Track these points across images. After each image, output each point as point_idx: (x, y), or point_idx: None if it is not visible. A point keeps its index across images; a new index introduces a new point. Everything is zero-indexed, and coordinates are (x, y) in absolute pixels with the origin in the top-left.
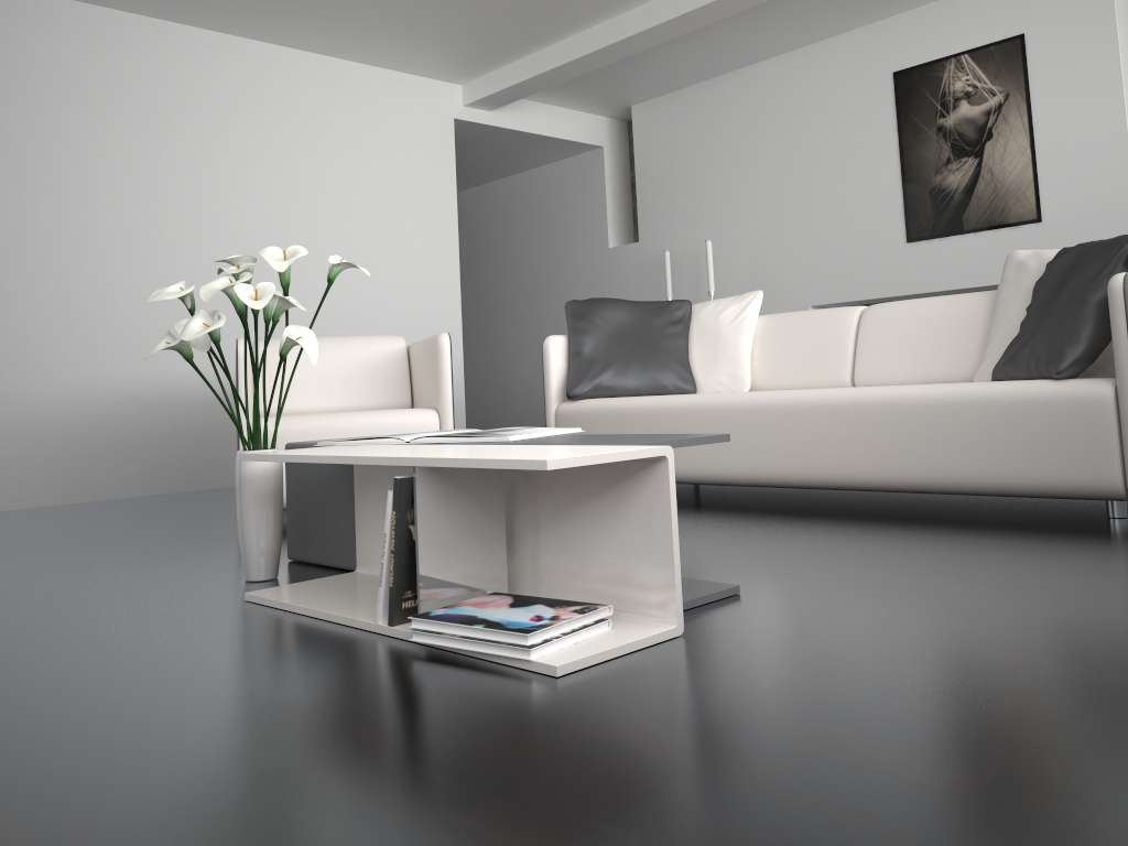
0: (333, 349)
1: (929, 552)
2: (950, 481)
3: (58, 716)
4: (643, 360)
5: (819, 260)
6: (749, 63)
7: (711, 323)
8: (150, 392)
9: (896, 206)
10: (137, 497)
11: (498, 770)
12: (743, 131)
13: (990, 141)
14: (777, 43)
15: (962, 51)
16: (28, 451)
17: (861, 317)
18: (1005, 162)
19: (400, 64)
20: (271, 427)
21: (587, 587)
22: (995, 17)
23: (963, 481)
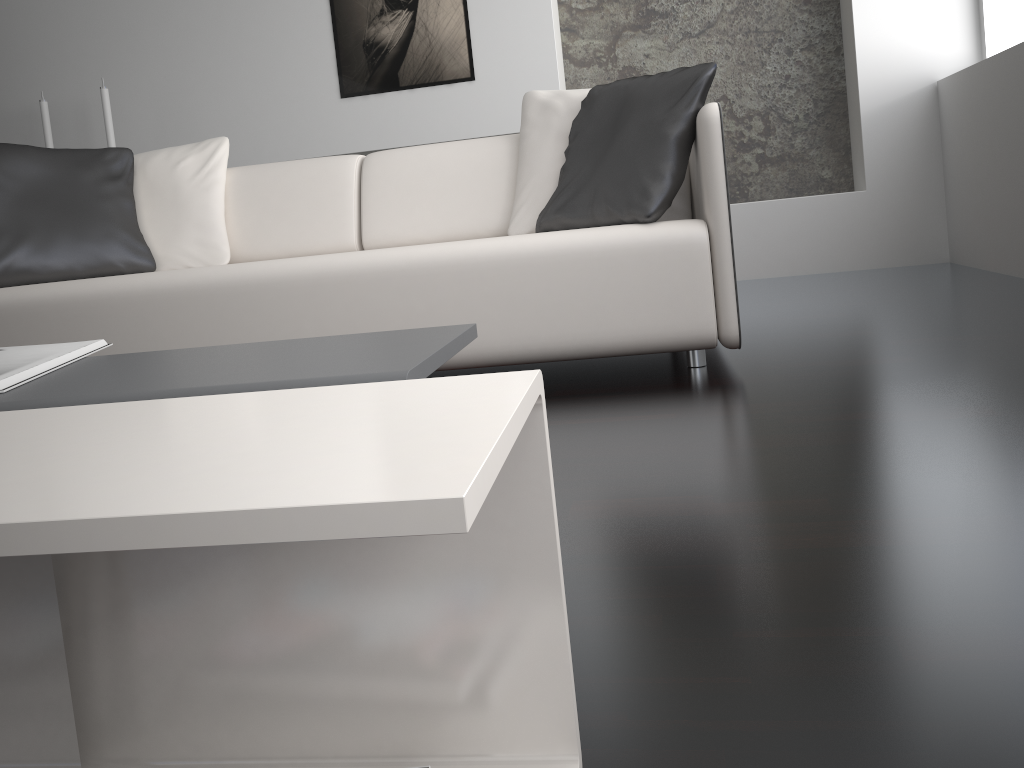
0: None
1: (615, 447)
2: (533, 349)
3: None
4: (76, 230)
5: (242, 116)
6: None
7: (165, 178)
8: None
9: (328, 58)
10: None
11: None
12: None
13: None
14: None
15: None
16: None
17: (364, 167)
18: (439, 17)
19: None
20: None
21: (312, 714)
22: None
23: (549, 347)
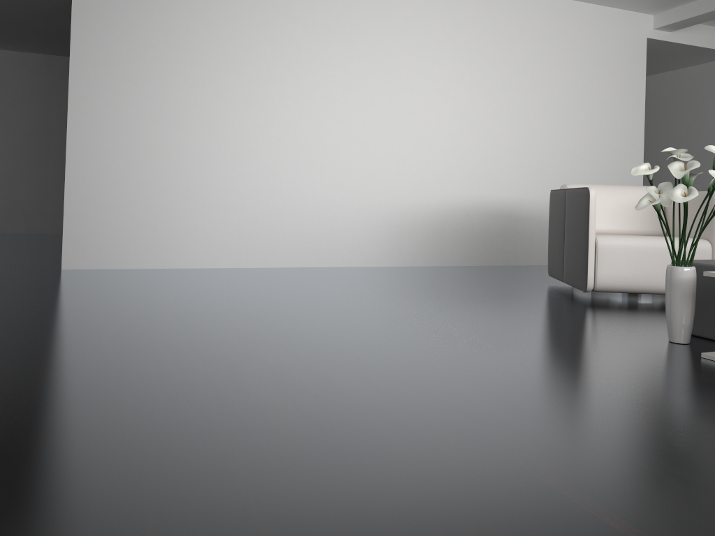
0: (615, 193)
1: None
2: None
3: None
4: None
5: None
6: None
7: None
8: (469, 207)
9: None
10: (461, 266)
11: None
12: None
13: None
14: None
15: None
16: (411, 235)
17: None
18: None
19: (618, 3)
20: (606, 242)
21: None
22: None
23: None
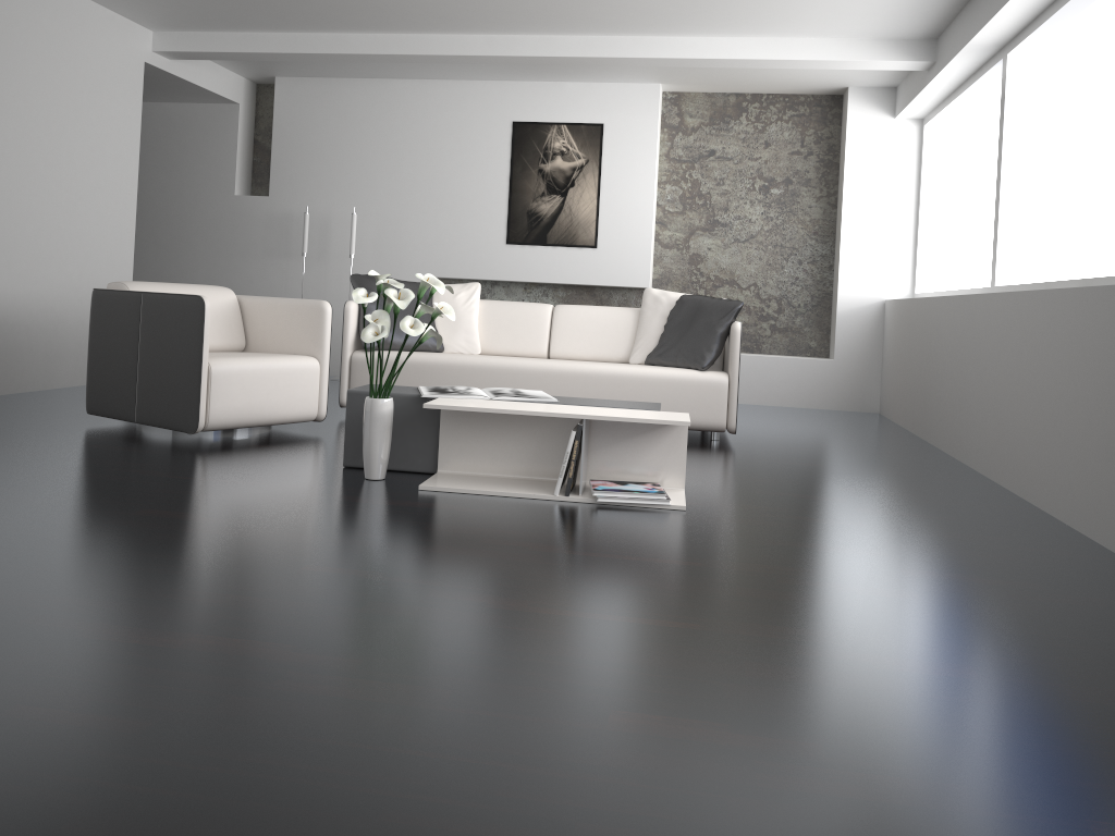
0: None
1: None
2: None
3: (541, 536)
4: None
5: (437, 243)
6: (399, 78)
7: (449, 302)
8: None
9: (502, 217)
10: None
11: (748, 533)
12: (384, 129)
13: (573, 188)
14: (432, 74)
15: (562, 122)
16: None
17: (555, 313)
18: (580, 204)
19: (120, 6)
20: (222, 367)
21: (631, 476)
22: (587, 106)
23: None
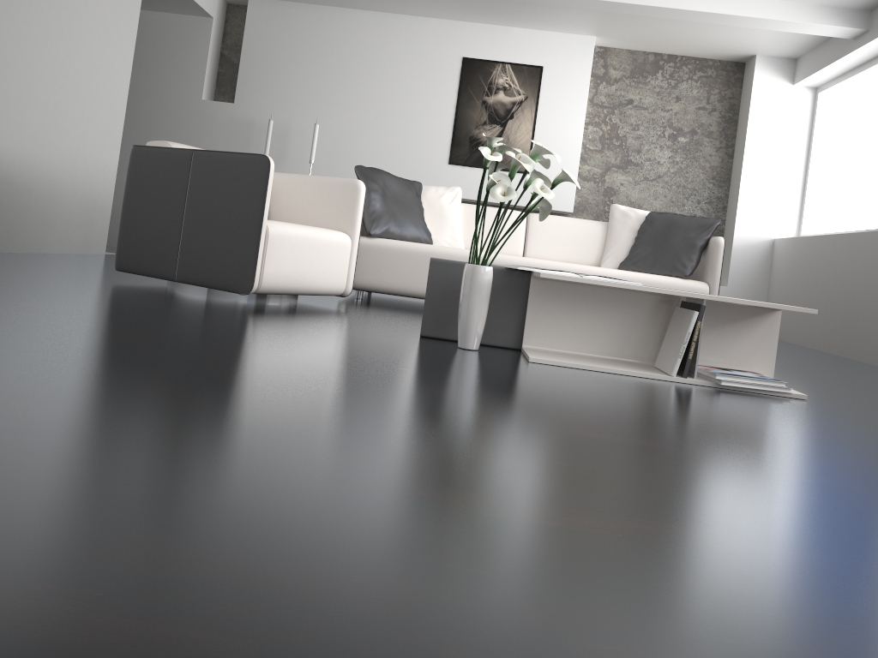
0: None
1: None
2: None
3: (736, 415)
4: (409, 218)
5: (385, 158)
6: (363, 8)
7: (436, 201)
8: None
9: (446, 140)
10: None
11: None
12: (346, 53)
13: (512, 120)
14: (396, 7)
15: (507, 61)
16: None
17: (530, 220)
18: (517, 135)
19: None
20: (277, 230)
21: (720, 363)
22: (530, 50)
23: None
